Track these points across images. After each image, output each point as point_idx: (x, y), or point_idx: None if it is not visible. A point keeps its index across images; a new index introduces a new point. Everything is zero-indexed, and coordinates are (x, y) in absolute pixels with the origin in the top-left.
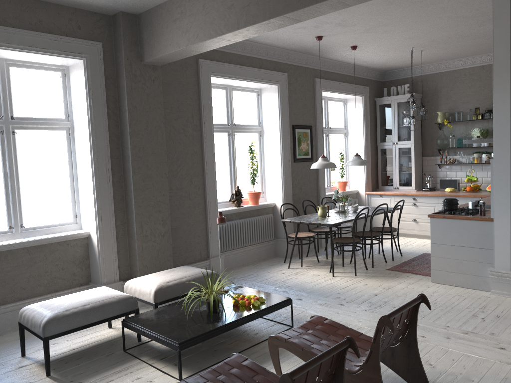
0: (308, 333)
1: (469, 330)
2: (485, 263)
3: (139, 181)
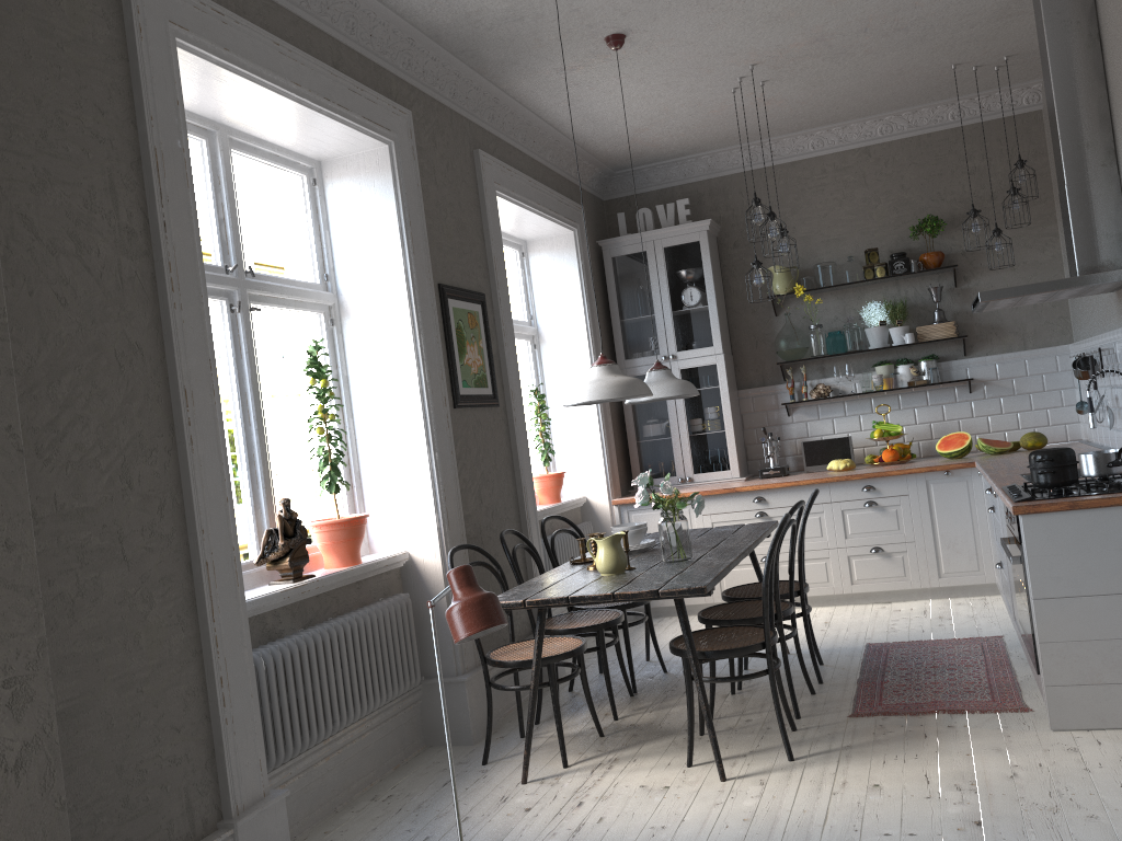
0: None
1: None
2: None
3: None
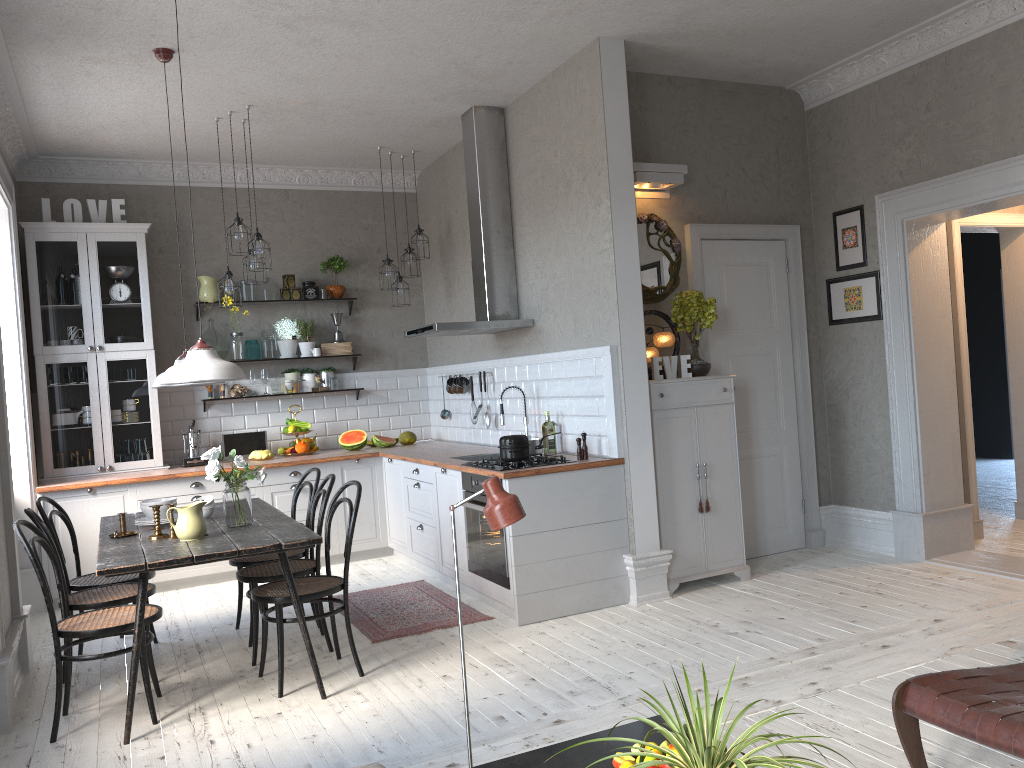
0: (1018, 706)
1: (795, 649)
2: (614, 548)
3: None
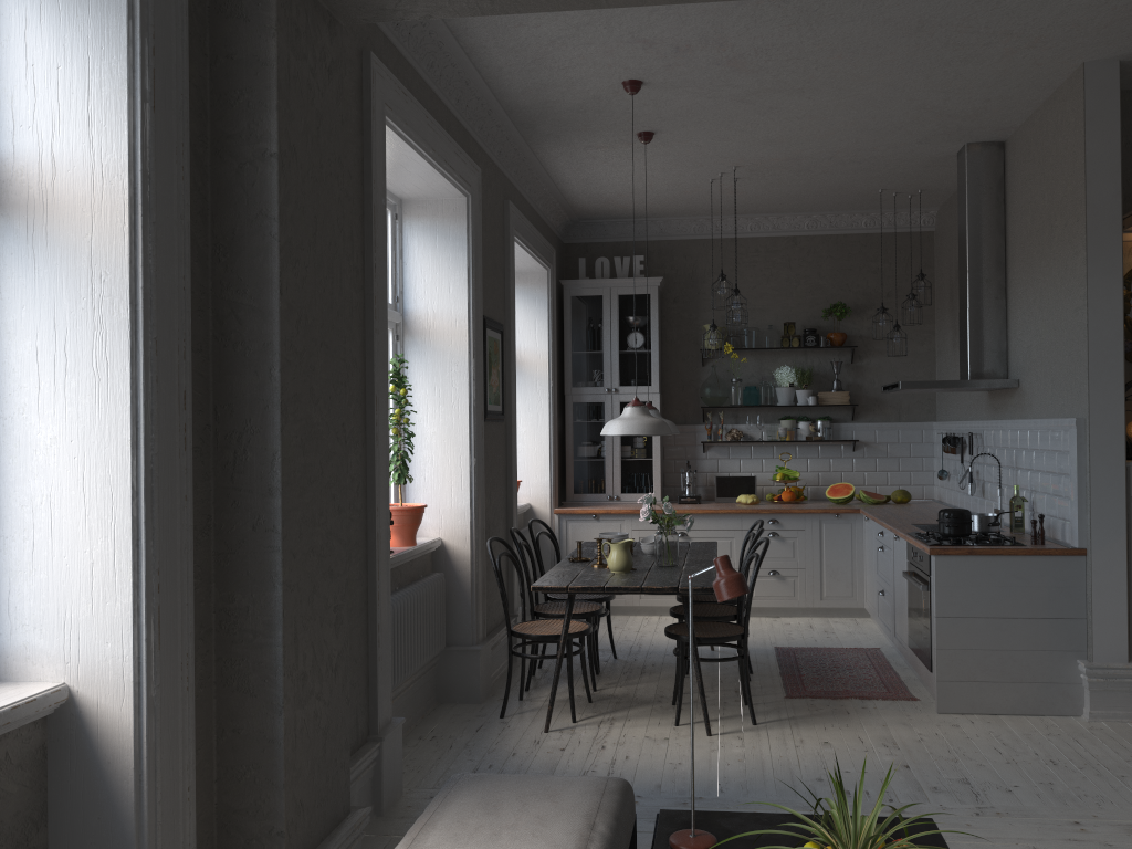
0: None
1: None
2: (1065, 650)
3: (296, 450)
